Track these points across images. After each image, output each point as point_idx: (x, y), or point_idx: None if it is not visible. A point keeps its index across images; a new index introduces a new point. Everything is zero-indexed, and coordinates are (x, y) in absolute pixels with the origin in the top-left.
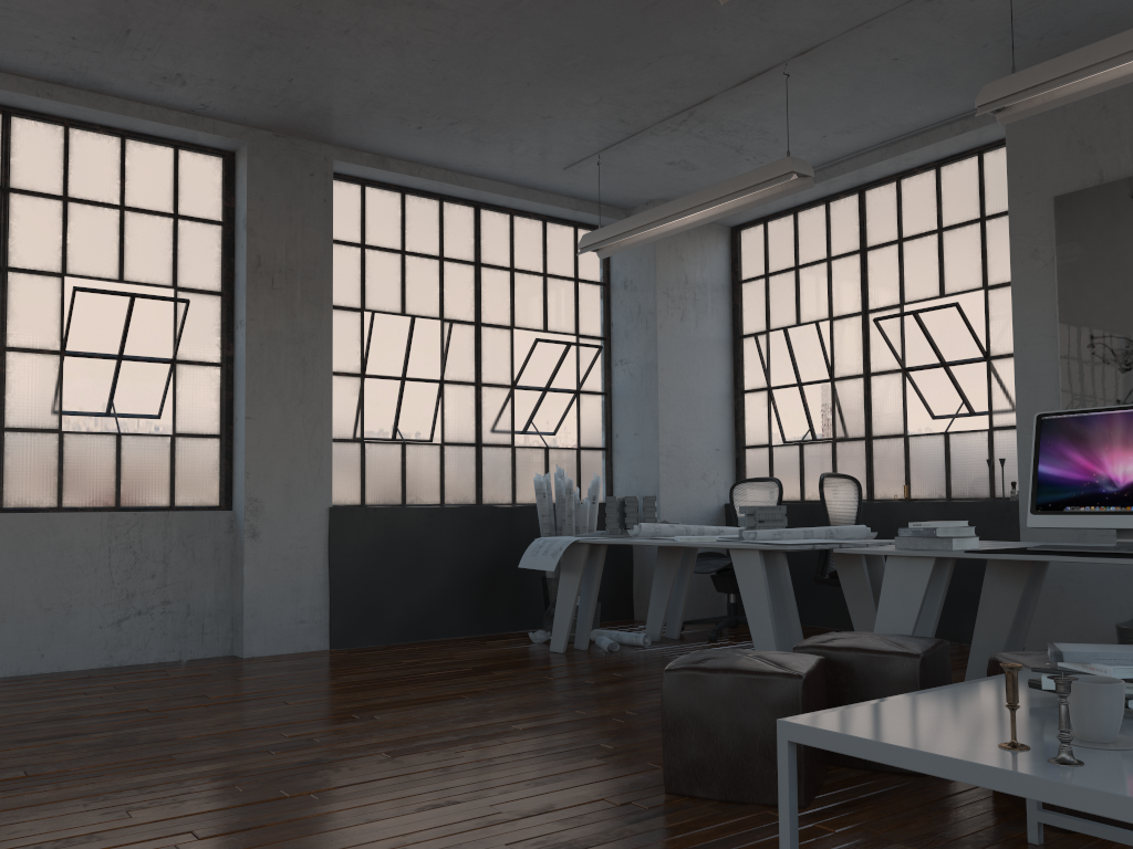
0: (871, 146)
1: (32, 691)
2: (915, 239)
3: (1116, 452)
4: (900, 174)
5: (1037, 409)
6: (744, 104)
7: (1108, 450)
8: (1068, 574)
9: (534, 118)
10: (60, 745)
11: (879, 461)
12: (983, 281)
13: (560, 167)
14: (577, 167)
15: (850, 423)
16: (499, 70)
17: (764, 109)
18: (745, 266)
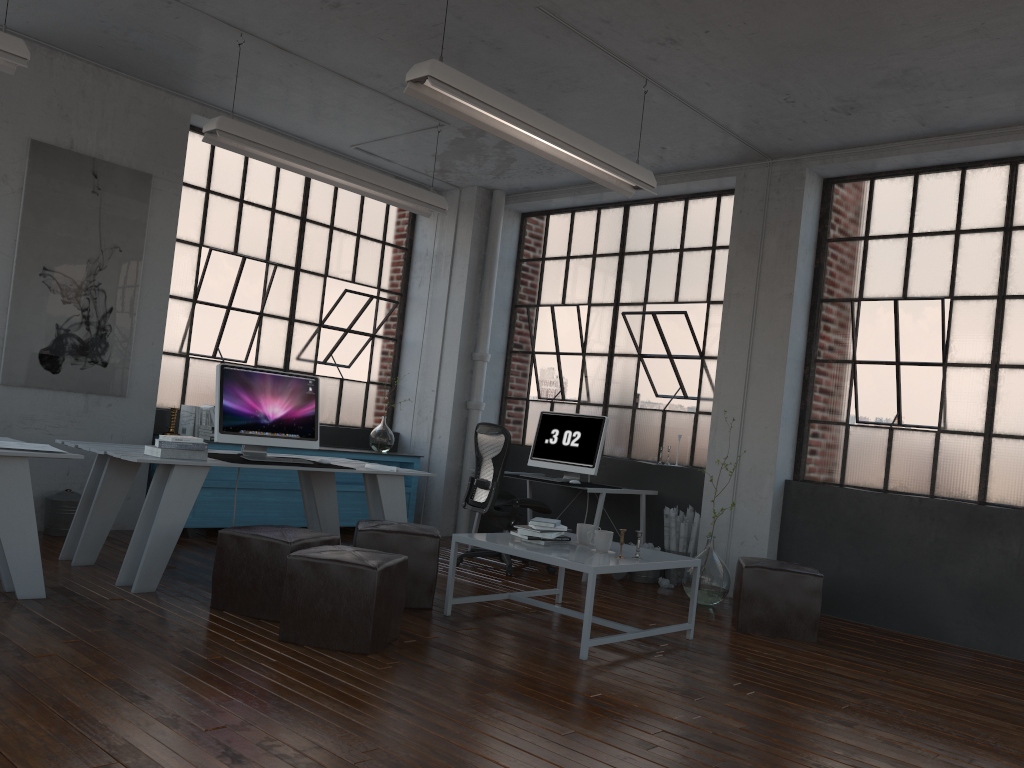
0: None
1: None
2: None
3: (269, 399)
4: None
5: None
6: None
7: (264, 397)
8: None
9: None
10: None
11: None
12: None
13: None
14: None
15: None
16: None
17: None
18: None
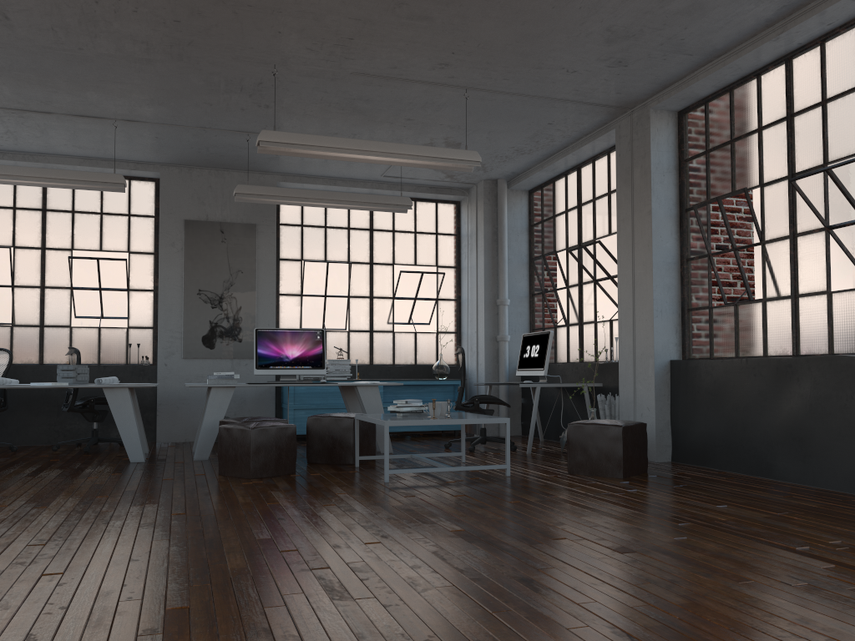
0: (77, 156)
1: None
2: (84, 214)
3: (289, 346)
4: None
5: (170, 320)
6: (60, 121)
7: (285, 345)
8: (182, 400)
9: None
10: None
11: (49, 340)
12: (128, 248)
13: None
14: None
15: (27, 316)
16: None
17: (63, 126)
18: None
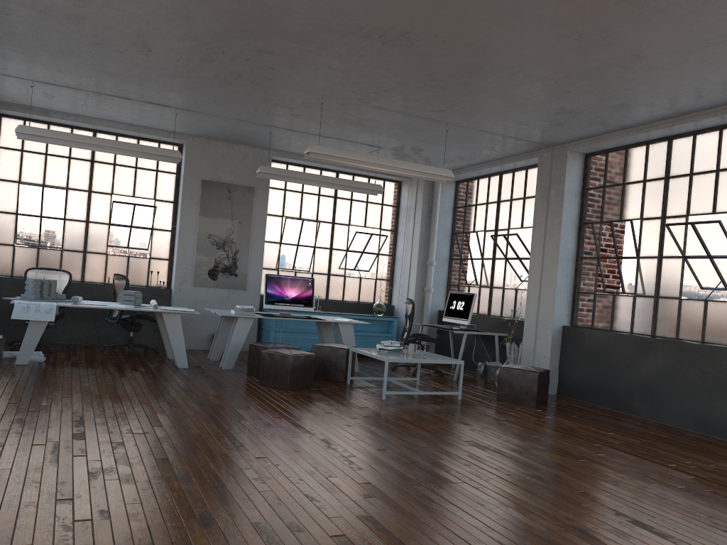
0: (125, 123)
1: None
2: (123, 166)
3: (289, 288)
4: (120, 134)
5: (185, 256)
6: (132, 104)
7: (286, 287)
8: (189, 318)
9: (54, 69)
10: (102, 423)
11: (90, 263)
12: (154, 196)
13: None
14: (3, 75)
15: (74, 243)
16: (100, 64)
17: (132, 107)
18: (4, 139)
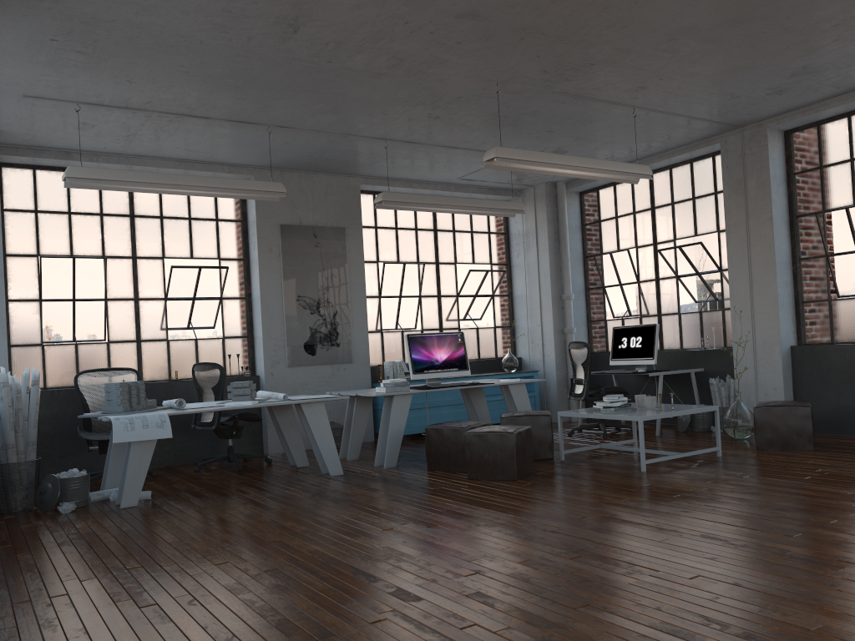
0: (175, 158)
1: (96, 632)
2: (173, 219)
3: (437, 350)
4: None
5: (273, 329)
6: (206, 125)
7: (433, 349)
8: None
9: (124, 78)
10: (394, 569)
11: (147, 356)
12: (219, 255)
13: (26, 94)
14: (34, 99)
15: (123, 331)
16: (202, 62)
17: (203, 130)
18: (10, 198)
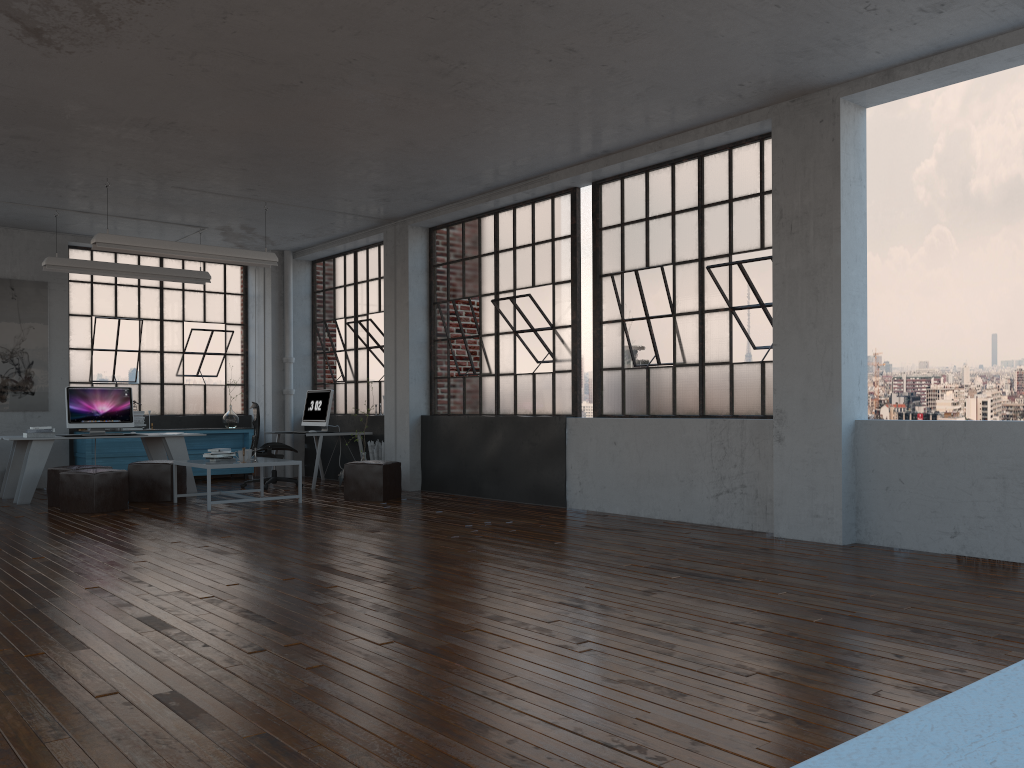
0: None
1: None
2: None
3: (99, 402)
4: None
5: None
6: None
7: (96, 401)
8: None
9: None
10: None
11: None
12: None
13: None
14: None
15: None
16: None
17: None
18: None
